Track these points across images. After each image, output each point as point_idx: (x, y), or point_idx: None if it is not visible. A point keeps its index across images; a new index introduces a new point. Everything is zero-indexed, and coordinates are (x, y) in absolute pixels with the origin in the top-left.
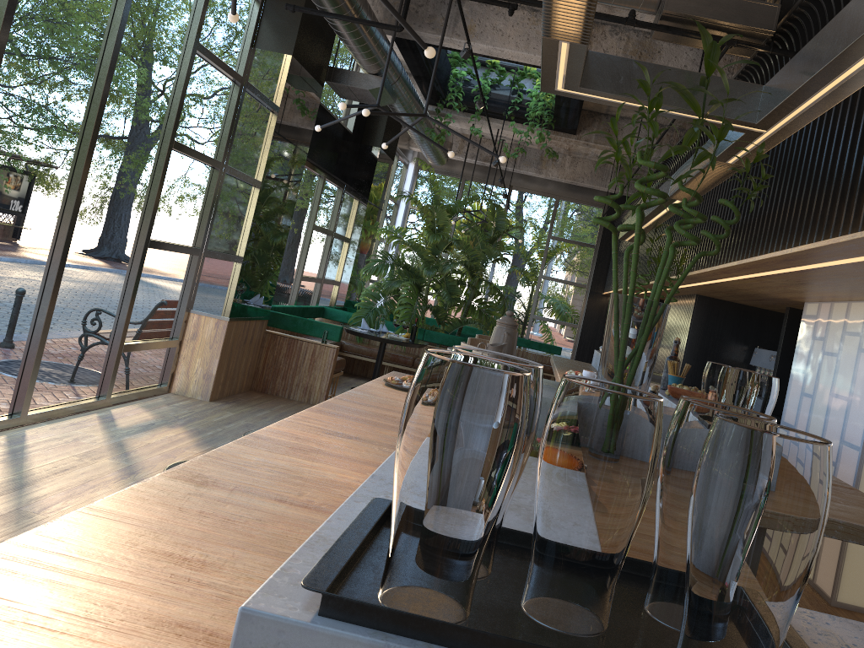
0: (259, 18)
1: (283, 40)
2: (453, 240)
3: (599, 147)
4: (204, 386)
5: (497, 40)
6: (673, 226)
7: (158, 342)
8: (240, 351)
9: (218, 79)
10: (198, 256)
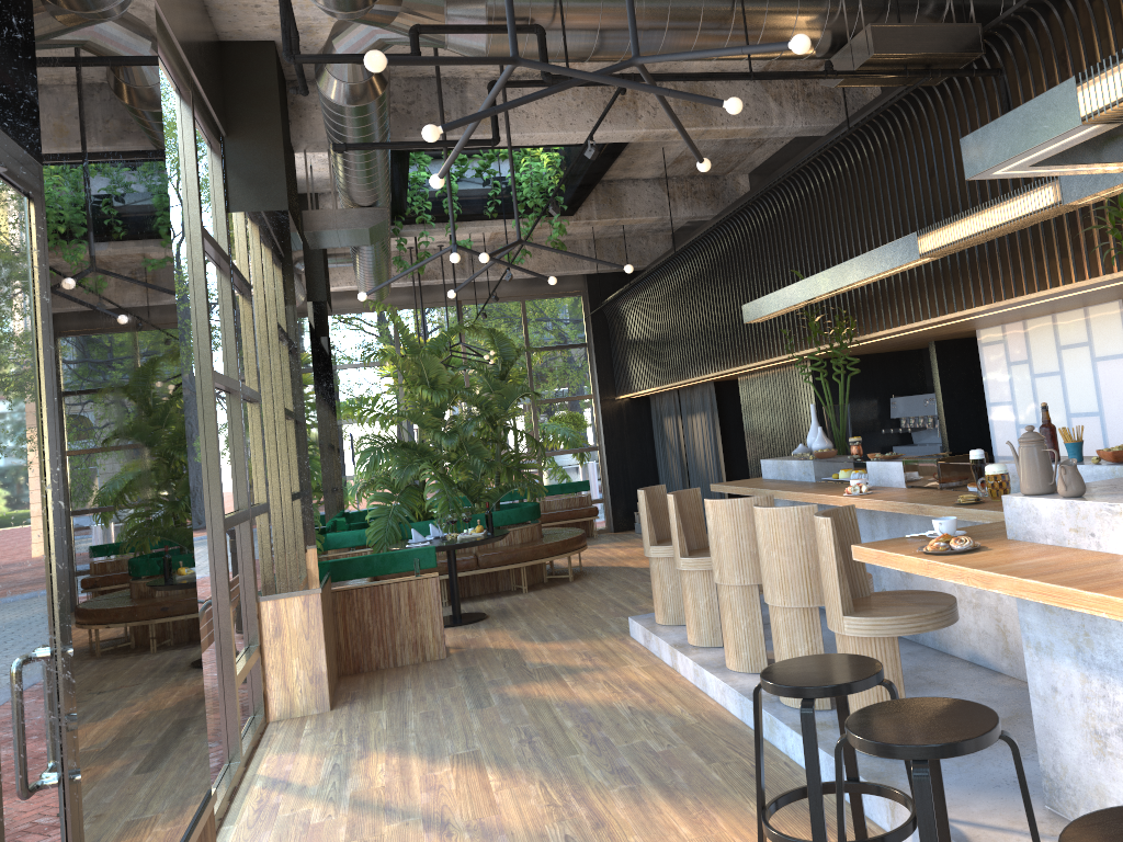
0: (223, 171)
1: (269, 191)
2: (464, 390)
3: (603, 222)
4: (316, 692)
5: (523, 124)
6: None
7: (251, 657)
8: (329, 628)
9: (212, 269)
10: (249, 520)
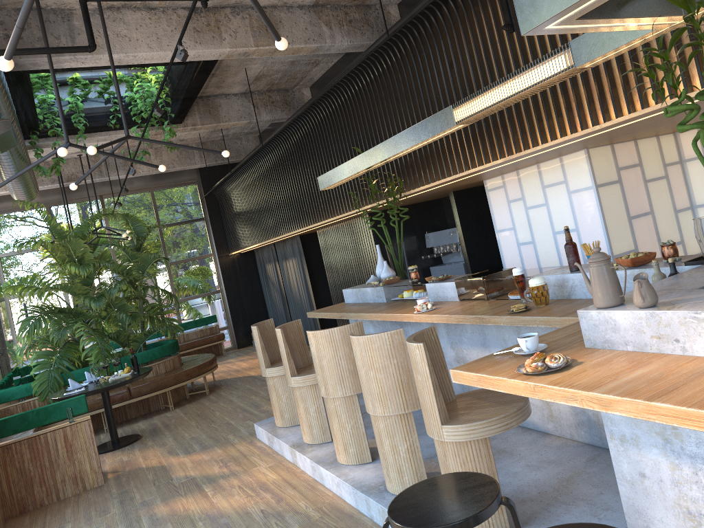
0: None
1: None
2: (106, 262)
3: (206, 127)
4: None
5: (127, 46)
6: (703, 114)
7: None
8: None
9: None
10: None
